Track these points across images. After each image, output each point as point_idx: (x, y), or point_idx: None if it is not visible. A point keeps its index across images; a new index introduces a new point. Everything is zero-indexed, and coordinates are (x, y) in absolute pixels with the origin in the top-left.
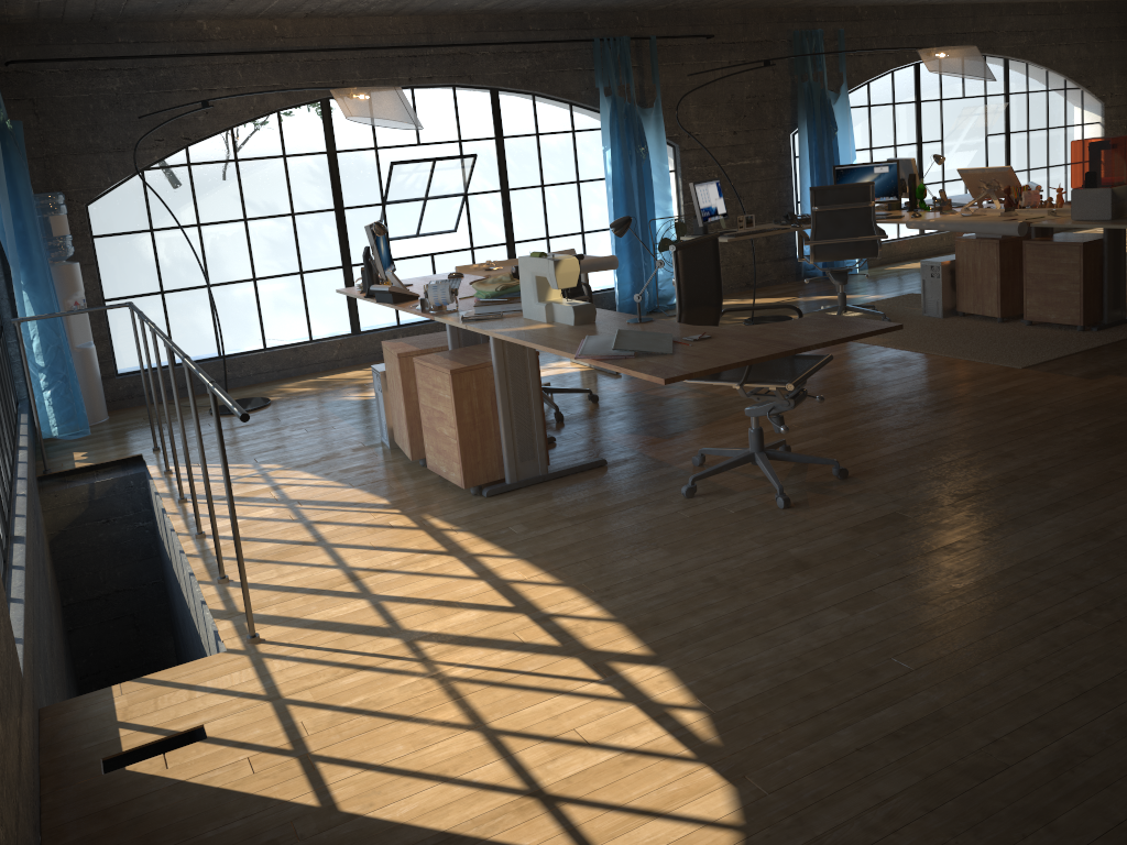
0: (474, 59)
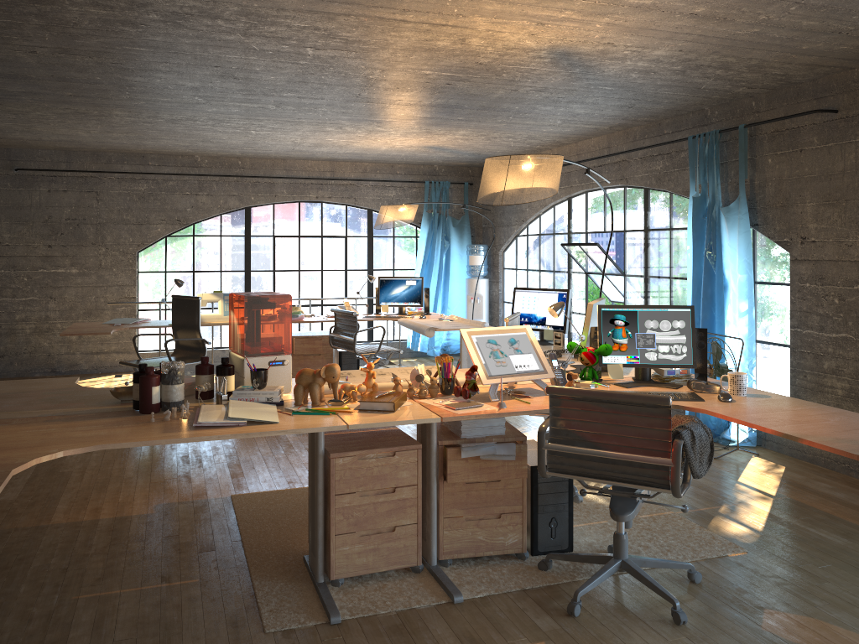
0: (629, 164)
